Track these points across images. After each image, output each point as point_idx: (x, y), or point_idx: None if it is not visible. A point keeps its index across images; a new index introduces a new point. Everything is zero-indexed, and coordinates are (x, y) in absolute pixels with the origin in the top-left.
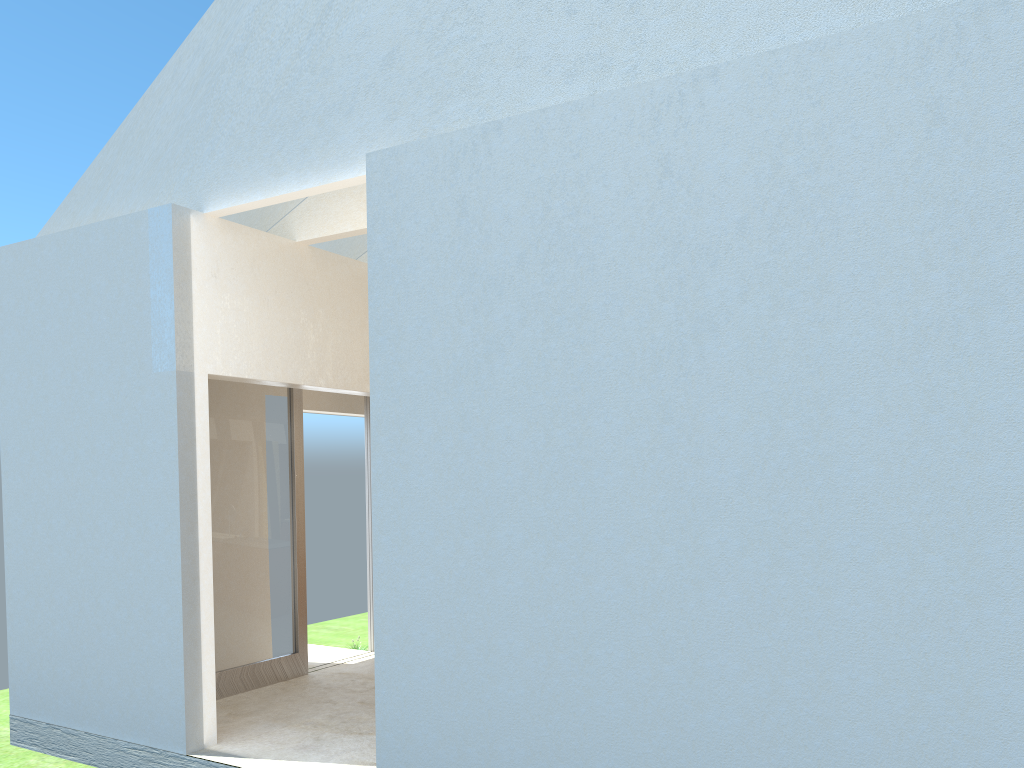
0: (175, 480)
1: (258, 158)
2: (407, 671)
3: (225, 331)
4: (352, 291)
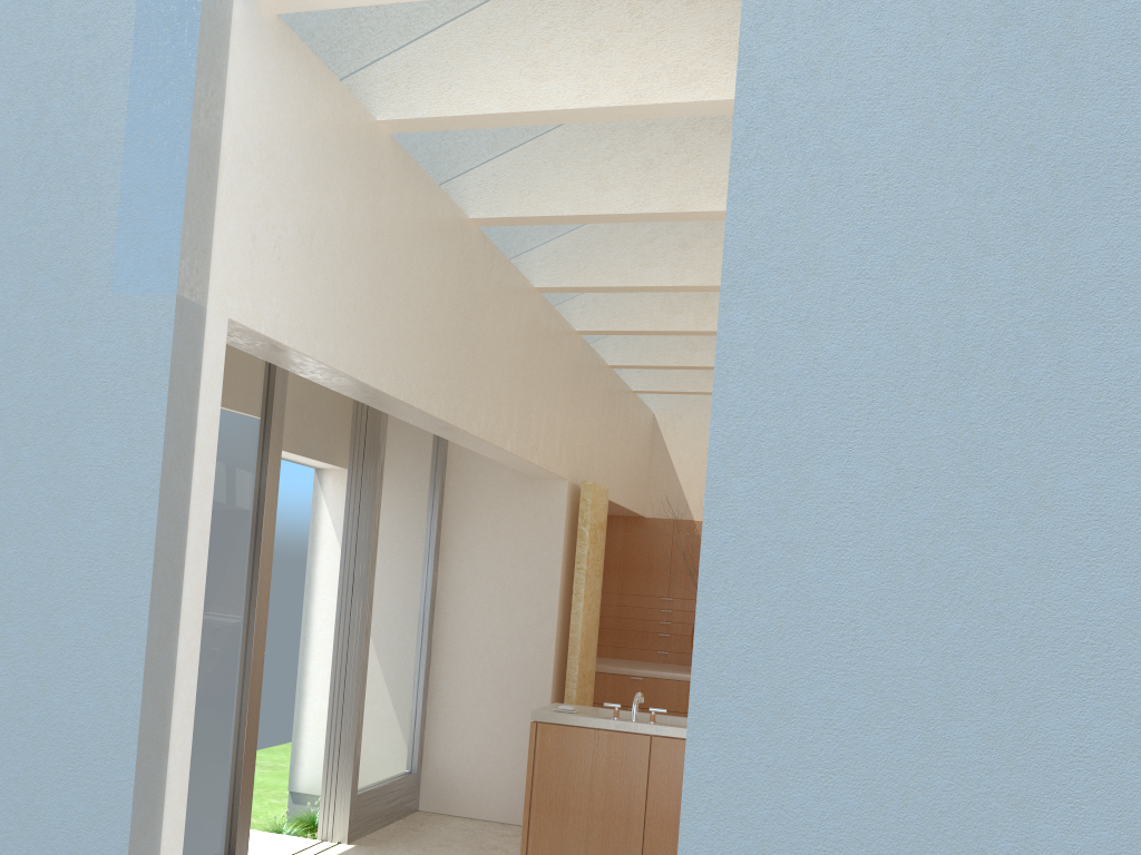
0: (146, 531)
1: None
2: None
3: (264, 242)
4: (432, 239)
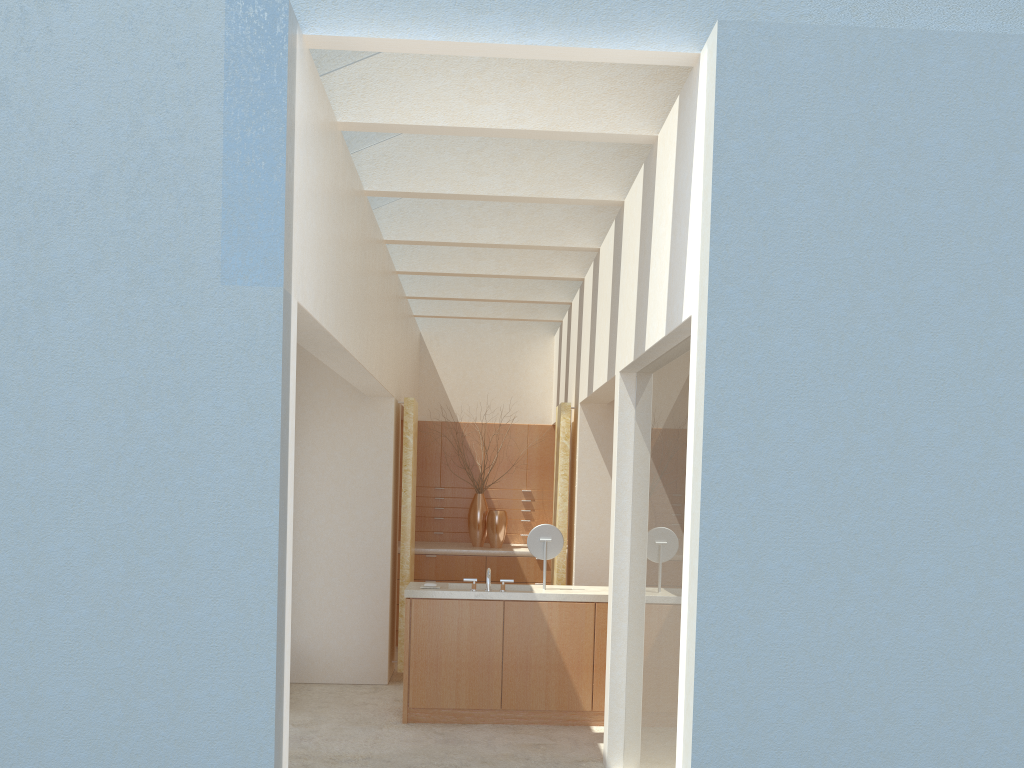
0: (271, 476)
1: None
2: (749, 760)
3: (306, 236)
4: (354, 212)
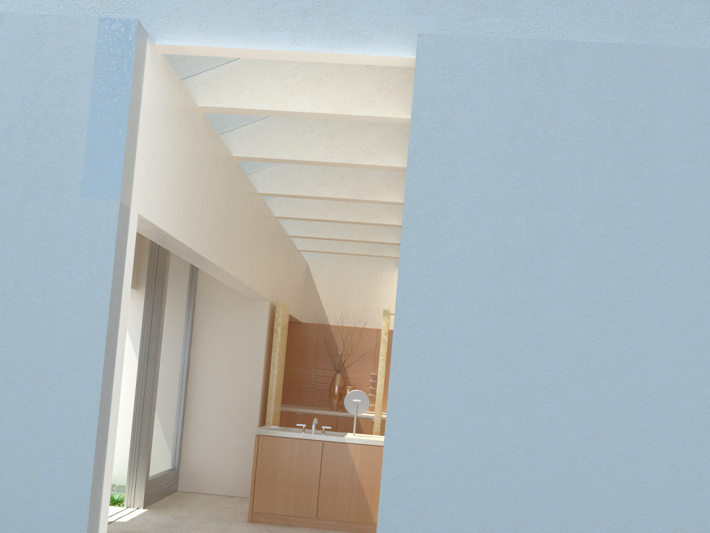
0: (101, 325)
1: (241, 6)
2: None
3: (153, 173)
4: (218, 168)
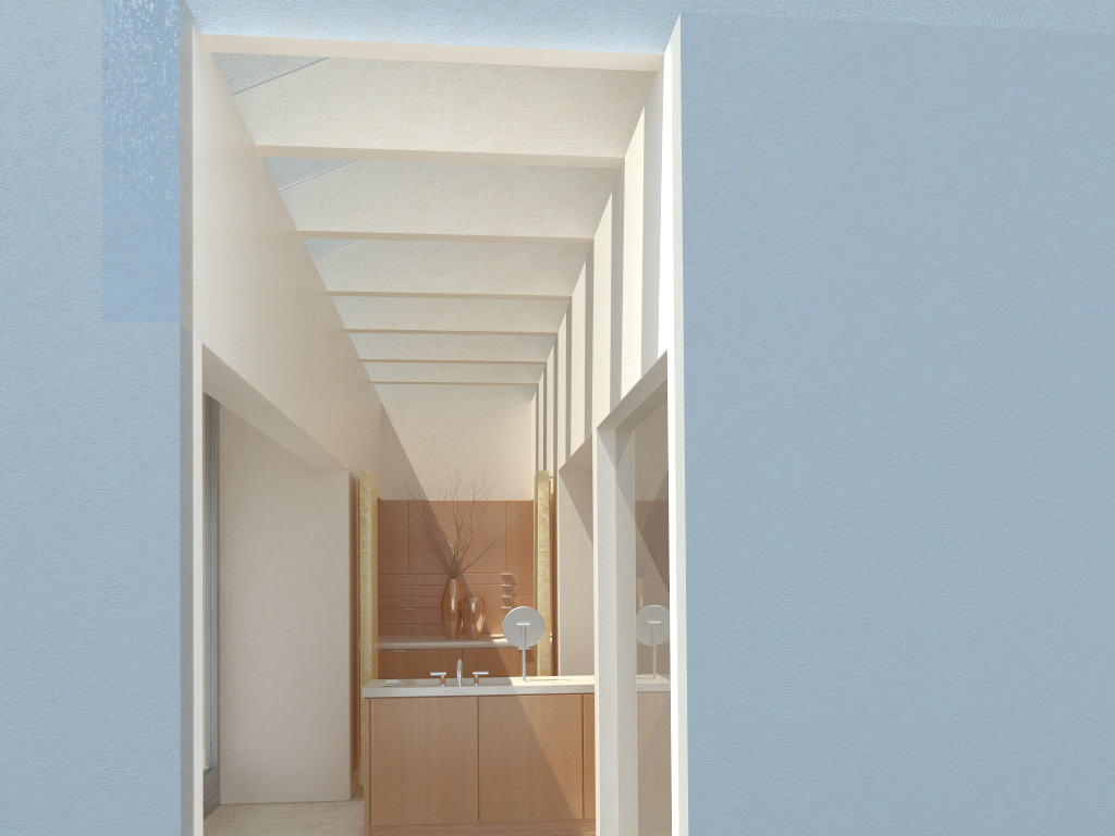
0: (169, 549)
1: None
2: None
3: (214, 268)
4: (283, 253)
